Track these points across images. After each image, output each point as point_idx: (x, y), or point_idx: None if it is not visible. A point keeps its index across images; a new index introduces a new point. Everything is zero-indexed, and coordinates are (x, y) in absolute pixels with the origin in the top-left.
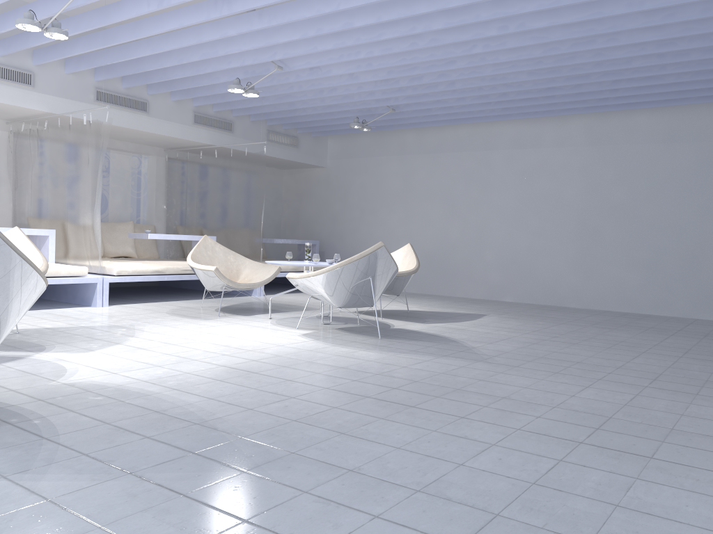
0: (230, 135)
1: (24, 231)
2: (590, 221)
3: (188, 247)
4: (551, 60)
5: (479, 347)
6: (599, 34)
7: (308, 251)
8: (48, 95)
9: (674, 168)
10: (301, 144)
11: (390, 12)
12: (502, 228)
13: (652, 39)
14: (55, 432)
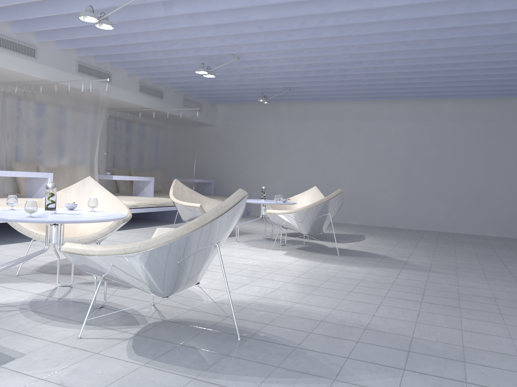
0: (161, 101)
1: (32, 174)
2: (413, 170)
3: (127, 184)
4: (423, 66)
5: (408, 260)
6: (472, 54)
7: (264, 192)
8: (45, 66)
9: (468, 138)
10: (203, 109)
11: (350, 29)
12: (351, 174)
13: (500, 60)
14: (292, 342)
